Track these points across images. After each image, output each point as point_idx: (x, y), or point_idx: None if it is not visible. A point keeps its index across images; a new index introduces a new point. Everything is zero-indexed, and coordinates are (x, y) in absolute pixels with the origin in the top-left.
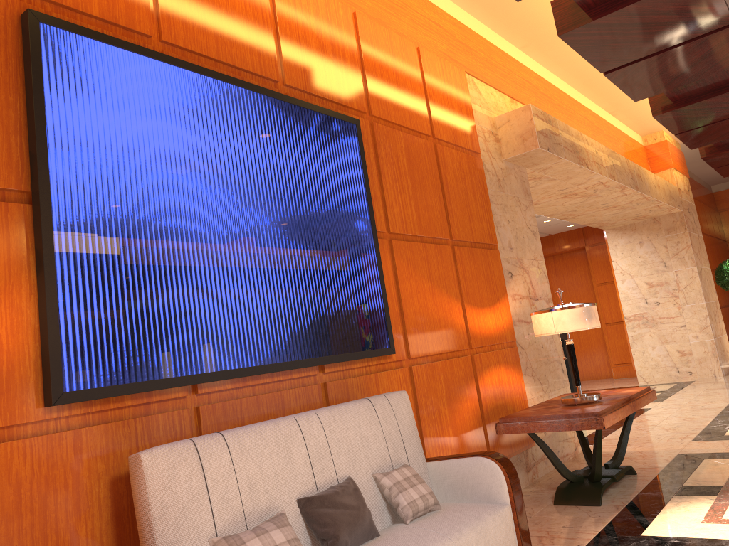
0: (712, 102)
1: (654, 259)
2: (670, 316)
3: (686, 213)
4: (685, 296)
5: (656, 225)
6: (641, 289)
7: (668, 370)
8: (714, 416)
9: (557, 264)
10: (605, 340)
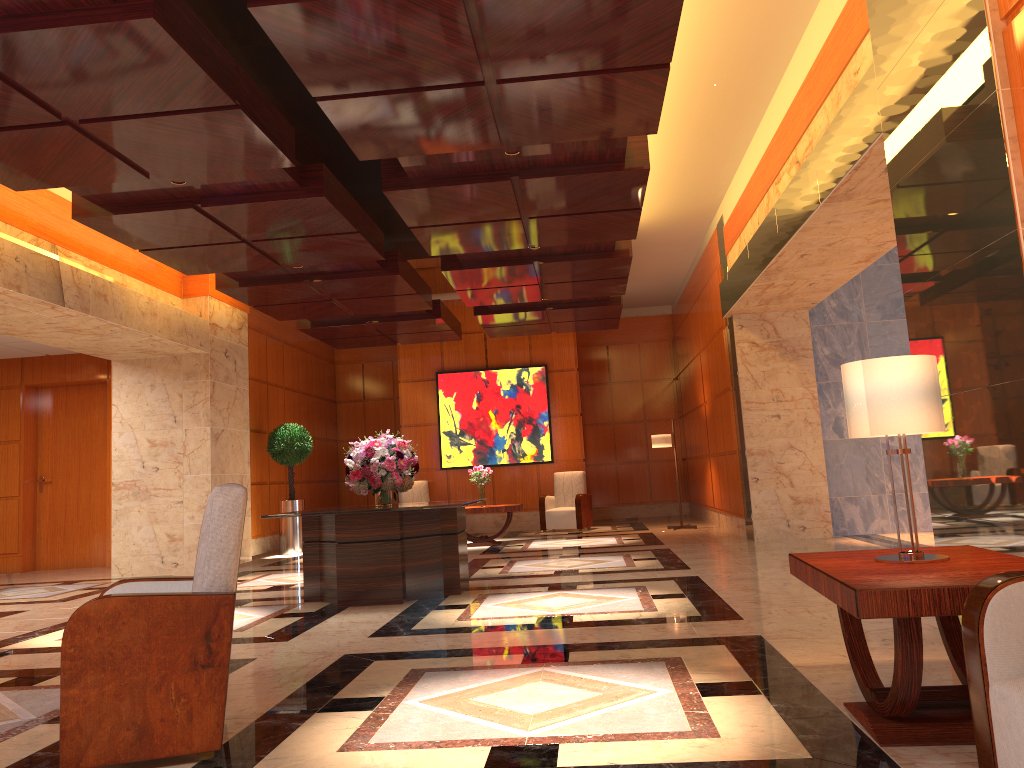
0: (150, 219)
1: (164, 410)
2: (168, 487)
3: (218, 357)
4: (191, 463)
5: (175, 366)
6: (141, 448)
7: (151, 560)
8: (59, 623)
9: (70, 399)
10: (107, 513)
